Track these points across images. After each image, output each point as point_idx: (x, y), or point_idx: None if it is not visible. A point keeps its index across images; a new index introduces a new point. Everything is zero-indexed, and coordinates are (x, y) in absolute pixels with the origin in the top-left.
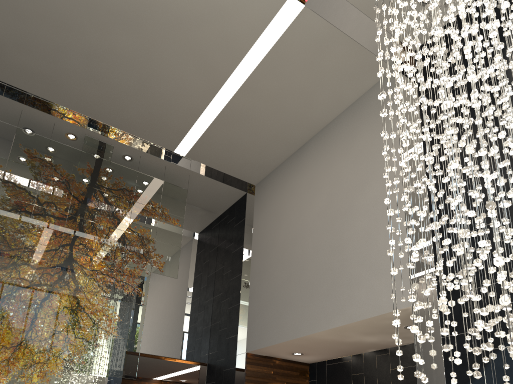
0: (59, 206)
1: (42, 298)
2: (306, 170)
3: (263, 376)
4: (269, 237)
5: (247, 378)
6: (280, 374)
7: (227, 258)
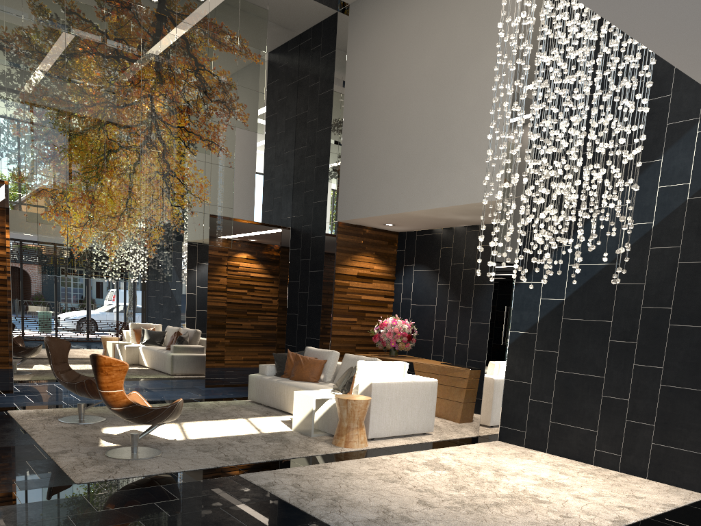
0: (131, 44)
1: (134, 162)
2: (416, 6)
3: (353, 246)
4: (367, 88)
5: (338, 248)
6: (369, 244)
7: (312, 101)
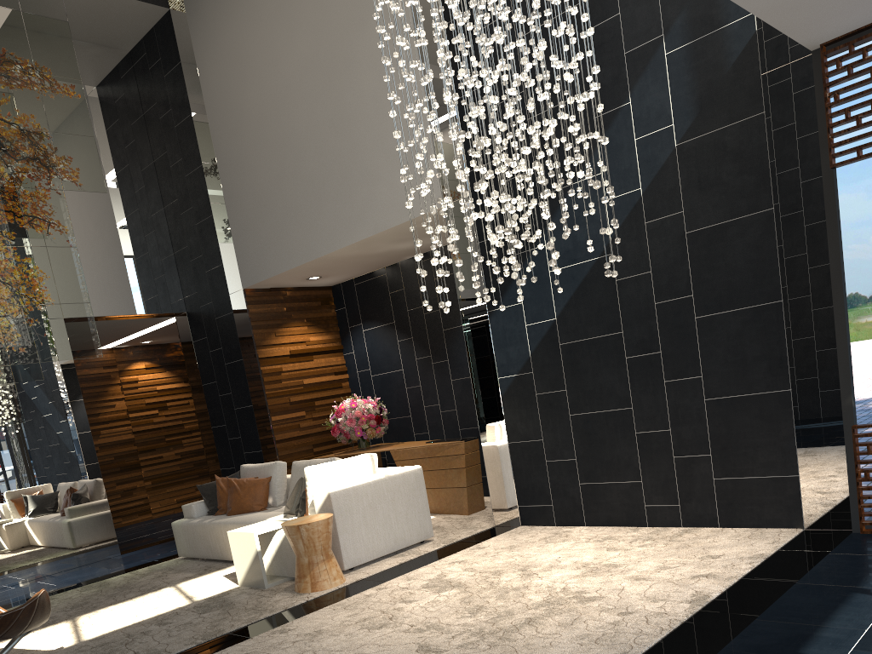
0: None
1: None
2: None
3: (275, 317)
4: (234, 101)
5: (254, 324)
6: (296, 310)
7: (169, 137)
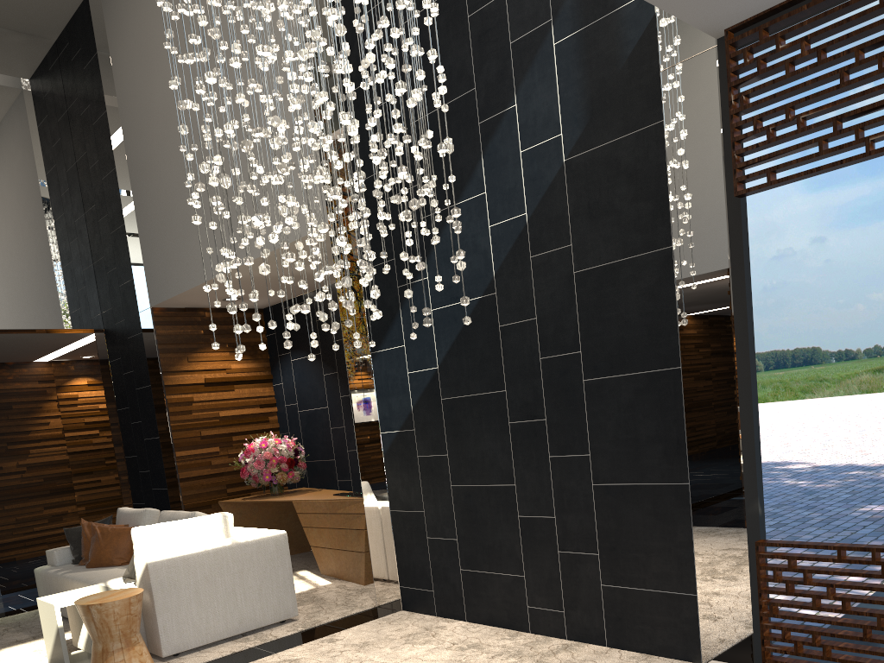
0: None
1: None
2: None
3: (188, 341)
4: (142, 97)
5: (161, 347)
6: (216, 333)
7: (88, 136)
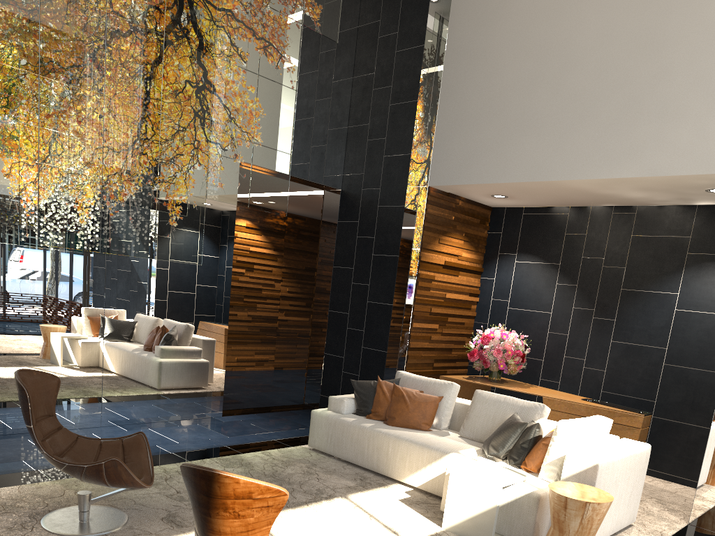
0: None
1: (152, 60)
2: None
3: (444, 224)
4: None
5: (426, 225)
6: (461, 222)
7: (389, 6)
